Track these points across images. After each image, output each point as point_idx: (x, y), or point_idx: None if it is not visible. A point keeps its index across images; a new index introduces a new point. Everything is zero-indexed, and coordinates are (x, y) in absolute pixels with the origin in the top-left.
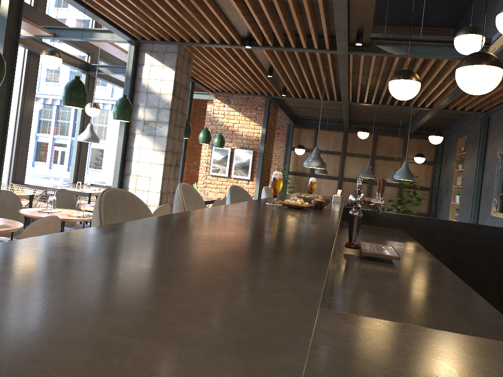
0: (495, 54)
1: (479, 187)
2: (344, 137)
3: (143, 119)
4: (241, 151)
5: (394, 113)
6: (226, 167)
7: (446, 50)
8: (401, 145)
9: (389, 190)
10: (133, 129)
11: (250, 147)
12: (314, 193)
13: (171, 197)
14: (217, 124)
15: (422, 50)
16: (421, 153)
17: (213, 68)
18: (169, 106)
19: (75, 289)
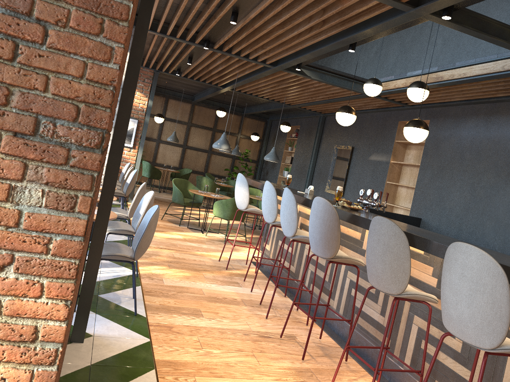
0: None
1: (313, 169)
2: (191, 109)
3: None
4: None
5: (248, 99)
6: None
7: (343, 82)
8: (238, 122)
9: (224, 160)
10: None
11: (134, 116)
12: (159, 157)
13: None
14: None
15: (329, 78)
16: (257, 133)
17: None
18: (121, 86)
19: None
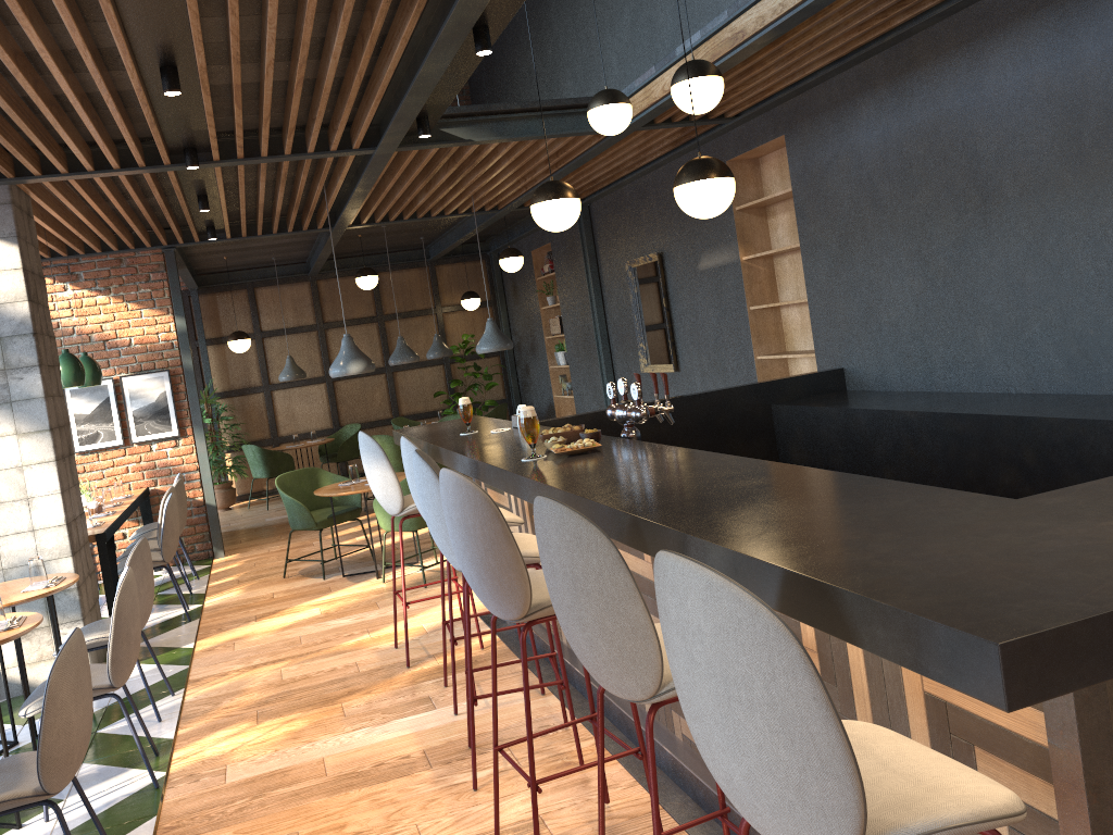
0: (633, 122)
1: (605, 329)
2: (312, 292)
3: None
4: (141, 379)
5: (415, 227)
6: (113, 425)
7: (555, 123)
8: (427, 282)
9: (428, 374)
10: None
11: (158, 366)
12: (282, 423)
13: (80, 527)
14: (61, 333)
15: (517, 127)
16: (471, 291)
17: (62, 216)
18: (29, 328)
19: (929, 540)
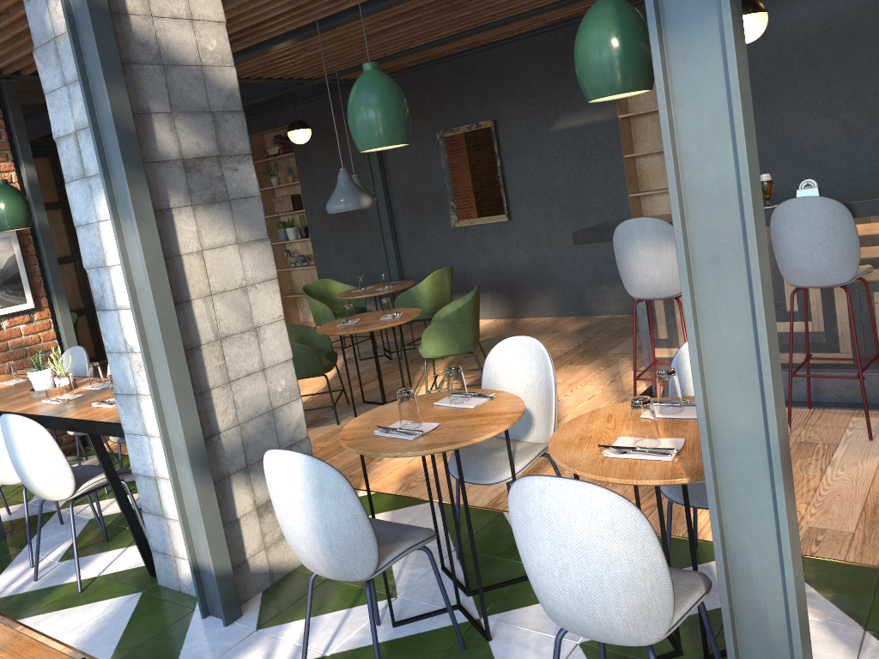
0: None
1: (388, 197)
2: None
3: (181, 155)
4: None
5: None
6: None
7: None
8: None
9: None
10: (161, 196)
11: None
12: None
13: None
14: None
15: None
16: None
17: None
18: (238, 103)
19: None
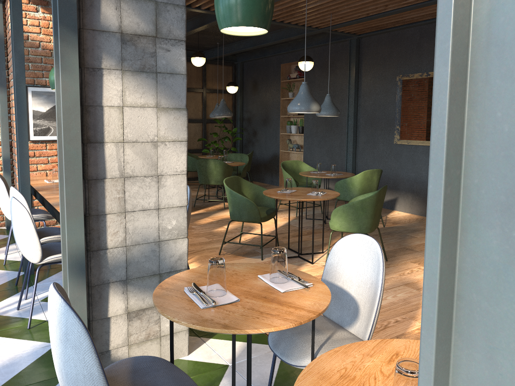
0: None
1: (356, 115)
2: None
3: (120, 30)
4: None
5: None
6: None
7: None
8: (200, 72)
9: (193, 127)
10: (95, 58)
11: None
12: None
13: None
14: (29, 45)
15: None
16: (234, 82)
17: None
18: None
19: None
